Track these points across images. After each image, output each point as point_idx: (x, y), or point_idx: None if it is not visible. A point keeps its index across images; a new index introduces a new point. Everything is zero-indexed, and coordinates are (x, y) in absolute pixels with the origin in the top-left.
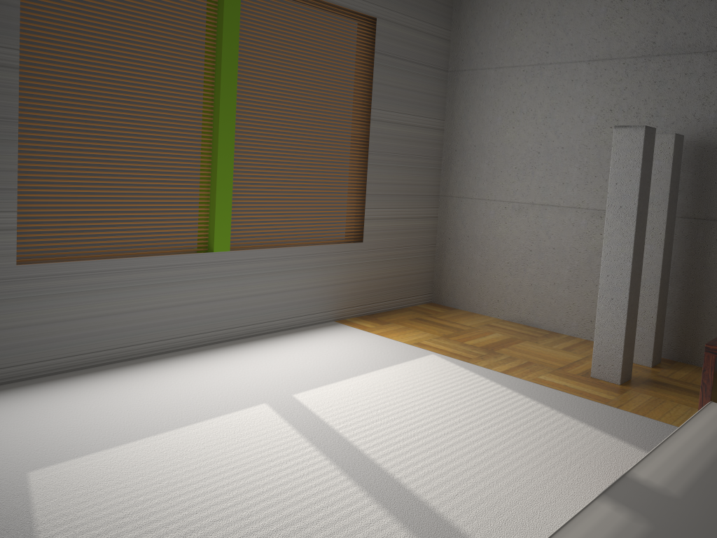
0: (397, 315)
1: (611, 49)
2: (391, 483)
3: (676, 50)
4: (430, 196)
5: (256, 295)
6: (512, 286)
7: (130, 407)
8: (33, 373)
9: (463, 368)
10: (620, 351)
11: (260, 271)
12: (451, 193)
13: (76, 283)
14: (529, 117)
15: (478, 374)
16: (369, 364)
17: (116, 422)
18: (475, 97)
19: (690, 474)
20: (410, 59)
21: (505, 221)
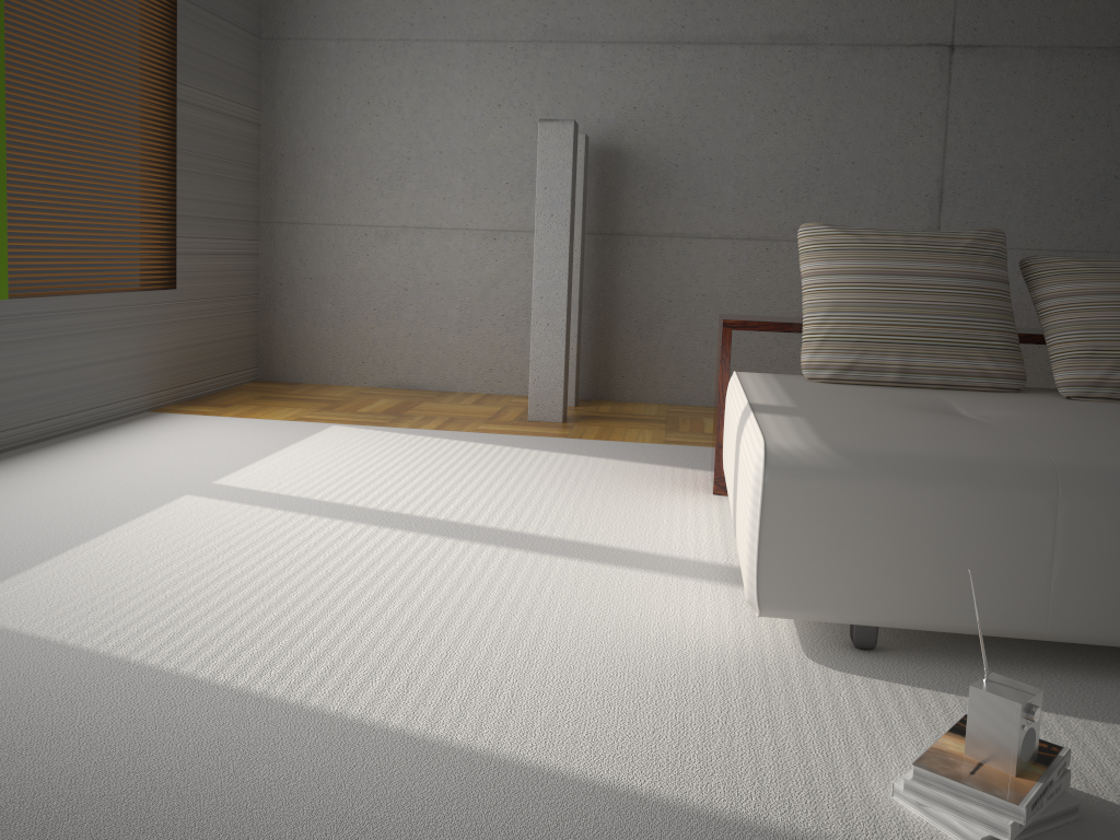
0: (231, 397)
1: (496, 28)
2: (443, 523)
3: (570, 38)
4: (249, 223)
5: (48, 373)
6: (383, 339)
7: None
8: None
9: (387, 432)
10: (560, 383)
11: (50, 333)
12: (279, 218)
13: None
14: (393, 110)
15: (412, 434)
16: (268, 444)
17: None
18: (309, 78)
19: (785, 399)
20: (219, 14)
21: (367, 253)
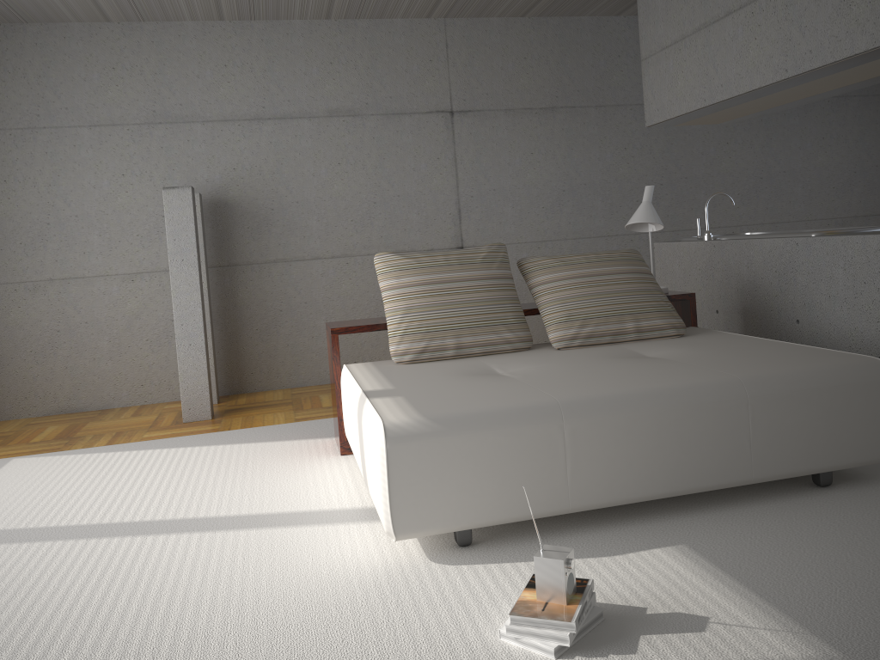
0: None
1: (113, 115)
2: (140, 524)
3: (176, 119)
4: None
5: None
6: (43, 375)
7: None
8: None
9: (65, 455)
10: (206, 389)
11: None
12: None
13: None
14: (29, 185)
15: (88, 453)
16: None
17: None
18: None
19: (386, 382)
20: None
21: (19, 305)
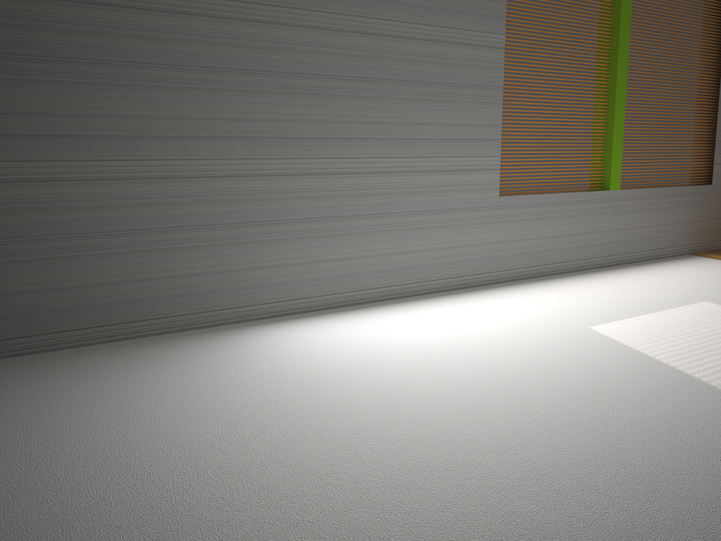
0: None
1: None
2: None
3: None
4: None
5: (636, 228)
6: None
7: (603, 299)
8: (505, 278)
9: None
10: None
11: (638, 207)
12: None
13: (529, 211)
14: None
15: None
16: None
17: (607, 306)
18: None
19: None
20: None
21: None
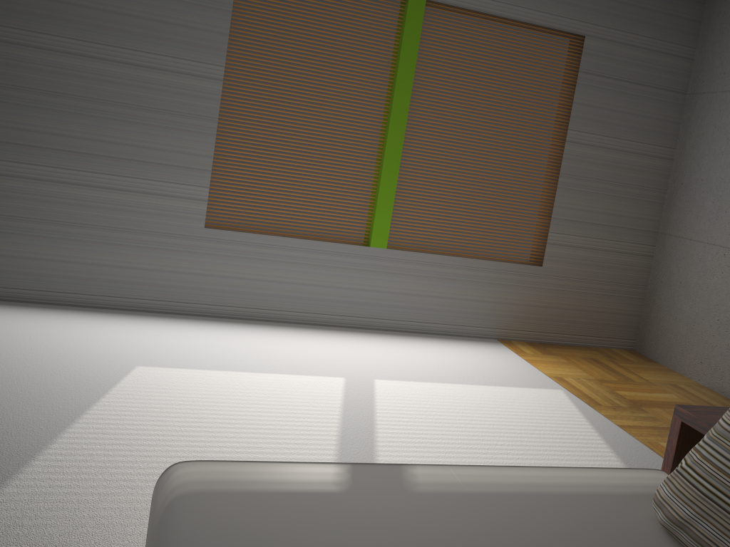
0: (573, 351)
1: None
2: (367, 460)
3: None
4: (643, 231)
5: (409, 295)
6: (719, 348)
7: (244, 350)
8: (207, 313)
9: (577, 409)
10: None
11: (416, 273)
12: (670, 231)
13: (247, 250)
14: None
15: (587, 419)
16: (479, 379)
17: (223, 356)
18: (710, 123)
19: (470, 489)
20: (629, 80)
21: (722, 271)
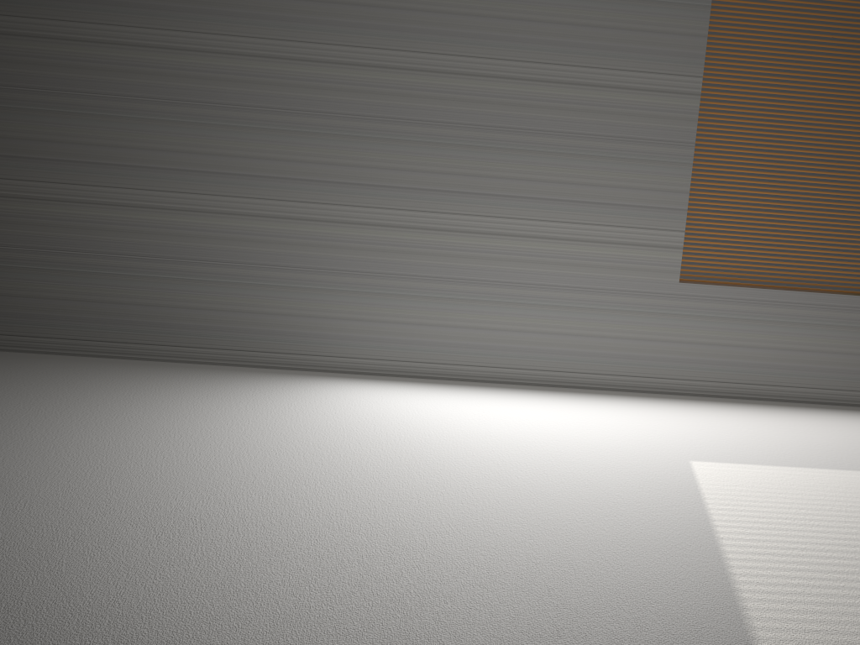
0: None
1: None
2: None
3: None
4: None
5: None
6: None
7: (782, 439)
8: (683, 390)
9: None
10: None
11: None
12: None
13: (731, 309)
14: None
15: None
16: None
17: (769, 447)
18: None
19: None
20: None
21: None
